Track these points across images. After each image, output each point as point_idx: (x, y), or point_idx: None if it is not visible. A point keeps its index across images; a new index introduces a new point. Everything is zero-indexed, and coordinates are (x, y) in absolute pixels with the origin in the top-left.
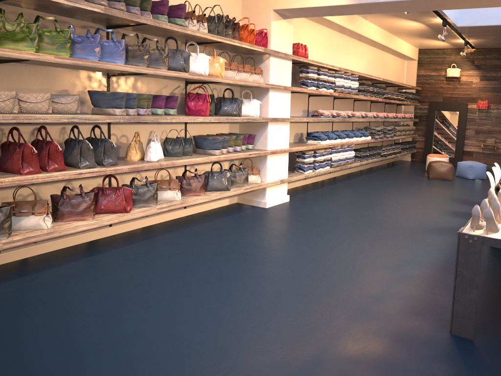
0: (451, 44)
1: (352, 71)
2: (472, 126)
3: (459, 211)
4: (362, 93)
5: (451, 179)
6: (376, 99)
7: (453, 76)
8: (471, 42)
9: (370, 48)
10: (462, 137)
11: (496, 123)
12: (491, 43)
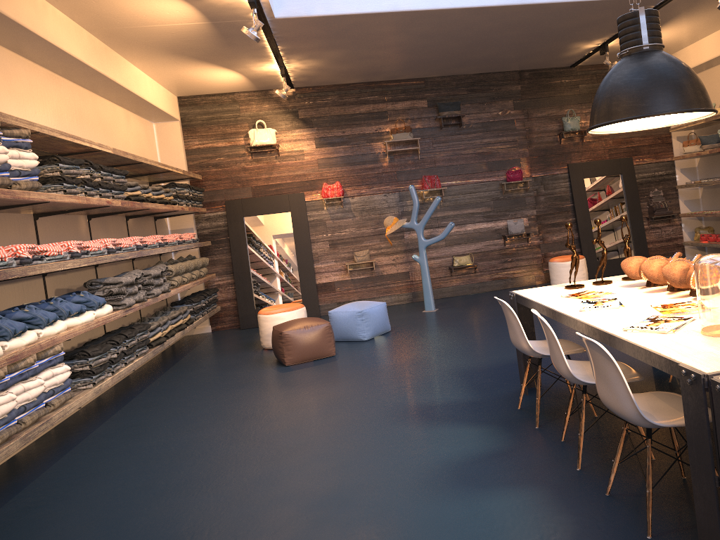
0: (249, 79)
1: (6, 116)
2: (322, 234)
3: (461, 458)
4: (57, 187)
5: (334, 354)
6: (107, 201)
7: (264, 143)
8: (291, 70)
9: (58, 81)
10: (309, 259)
11: (363, 220)
12: (328, 73)
